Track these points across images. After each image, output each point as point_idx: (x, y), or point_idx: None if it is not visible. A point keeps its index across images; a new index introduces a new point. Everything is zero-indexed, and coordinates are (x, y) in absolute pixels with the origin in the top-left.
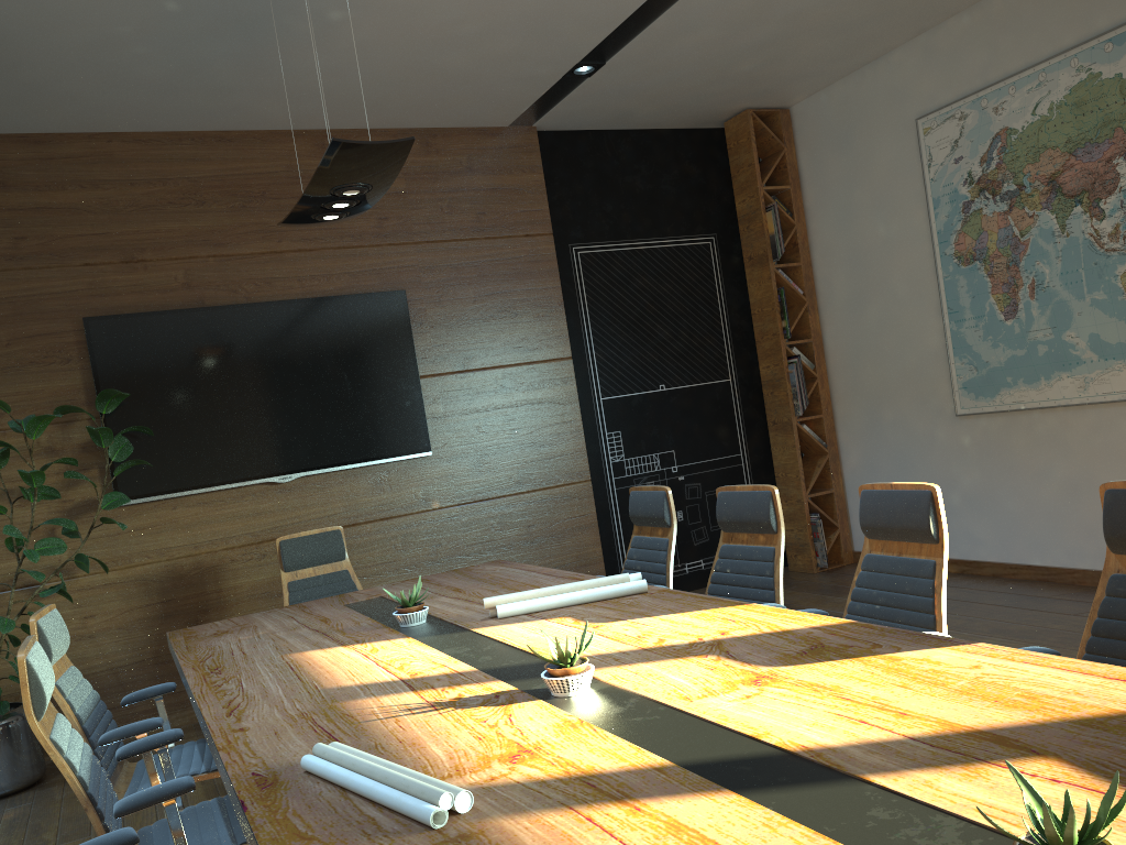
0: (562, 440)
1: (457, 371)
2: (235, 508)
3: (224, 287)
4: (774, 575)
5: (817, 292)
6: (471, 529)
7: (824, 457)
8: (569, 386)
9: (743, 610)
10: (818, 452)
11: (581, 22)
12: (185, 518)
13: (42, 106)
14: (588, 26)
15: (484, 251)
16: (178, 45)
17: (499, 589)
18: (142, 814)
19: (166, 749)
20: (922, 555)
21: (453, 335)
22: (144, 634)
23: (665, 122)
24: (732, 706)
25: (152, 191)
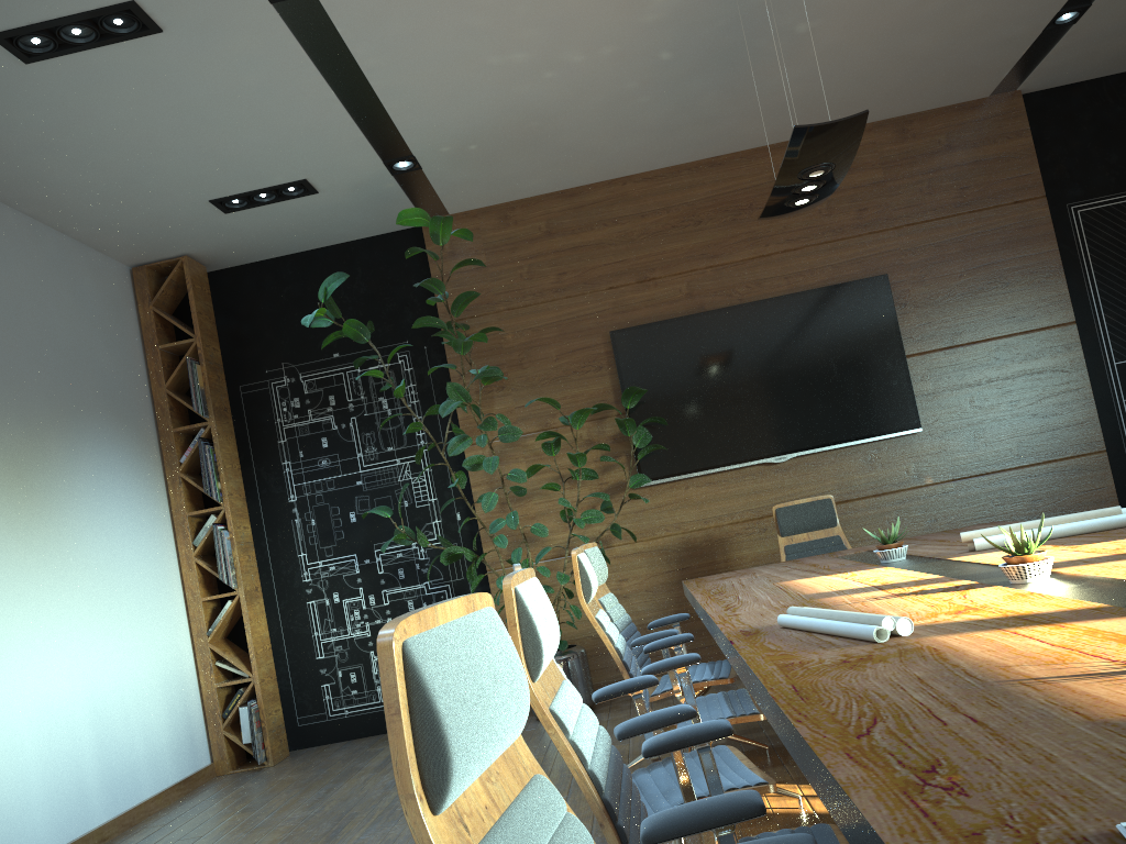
0: (1068, 410)
1: (945, 347)
2: (737, 487)
3: (720, 293)
4: None
5: None
6: (967, 505)
7: None
8: (1073, 352)
9: None
10: None
11: None
12: (695, 497)
13: (573, 164)
14: None
15: (968, 225)
16: (672, 88)
17: None
18: None
19: (680, 649)
20: None
21: (939, 312)
22: (666, 596)
23: None
24: None
25: (658, 220)
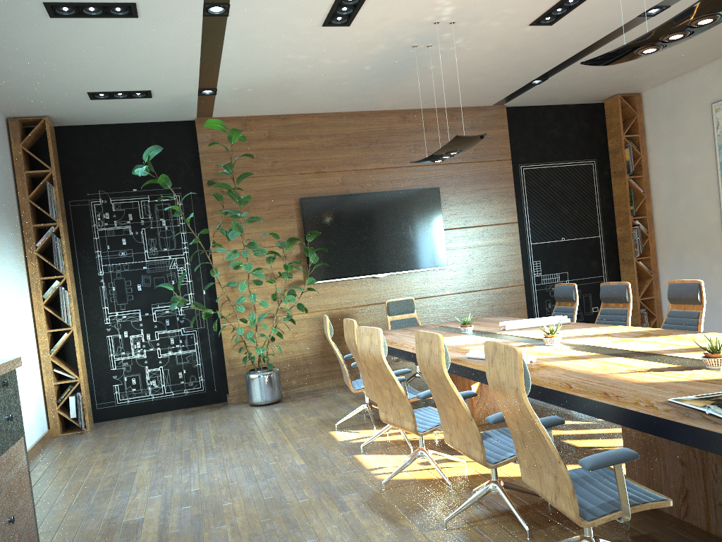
0: (510, 264)
1: (461, 227)
2: (358, 288)
3: (358, 185)
4: (626, 321)
5: (651, 191)
6: (464, 305)
7: (650, 279)
8: (515, 237)
9: (615, 327)
10: (647, 276)
11: (541, 64)
12: (336, 291)
13: (293, 104)
14: (544, 65)
15: (477, 168)
16: (361, 80)
17: (497, 323)
18: (338, 410)
19: None
20: (693, 309)
21: (460, 209)
22: (317, 343)
23: (572, 101)
24: (617, 345)
25: (329, 140)
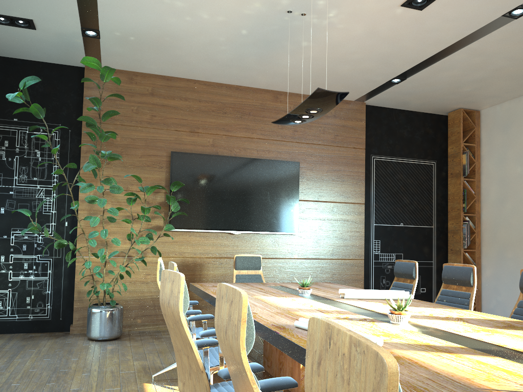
0: (354, 239)
1: (314, 200)
2: (213, 241)
3: (227, 148)
4: (469, 305)
5: (481, 193)
6: (308, 270)
7: None
8: (361, 216)
9: (465, 311)
10: None
11: (403, 60)
12: (193, 241)
13: (176, 65)
14: (405, 62)
15: (334, 151)
16: (238, 48)
17: (337, 290)
18: (167, 357)
19: (206, 321)
20: None
21: (315, 184)
22: None
23: (422, 109)
24: (482, 336)
25: (206, 105)
